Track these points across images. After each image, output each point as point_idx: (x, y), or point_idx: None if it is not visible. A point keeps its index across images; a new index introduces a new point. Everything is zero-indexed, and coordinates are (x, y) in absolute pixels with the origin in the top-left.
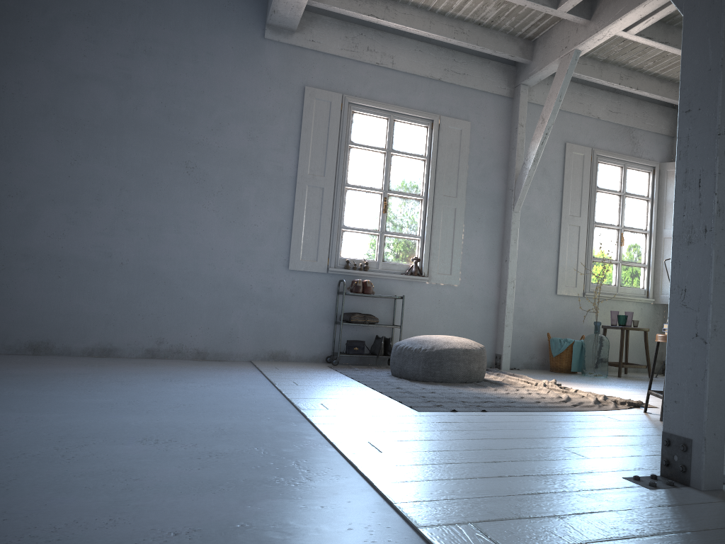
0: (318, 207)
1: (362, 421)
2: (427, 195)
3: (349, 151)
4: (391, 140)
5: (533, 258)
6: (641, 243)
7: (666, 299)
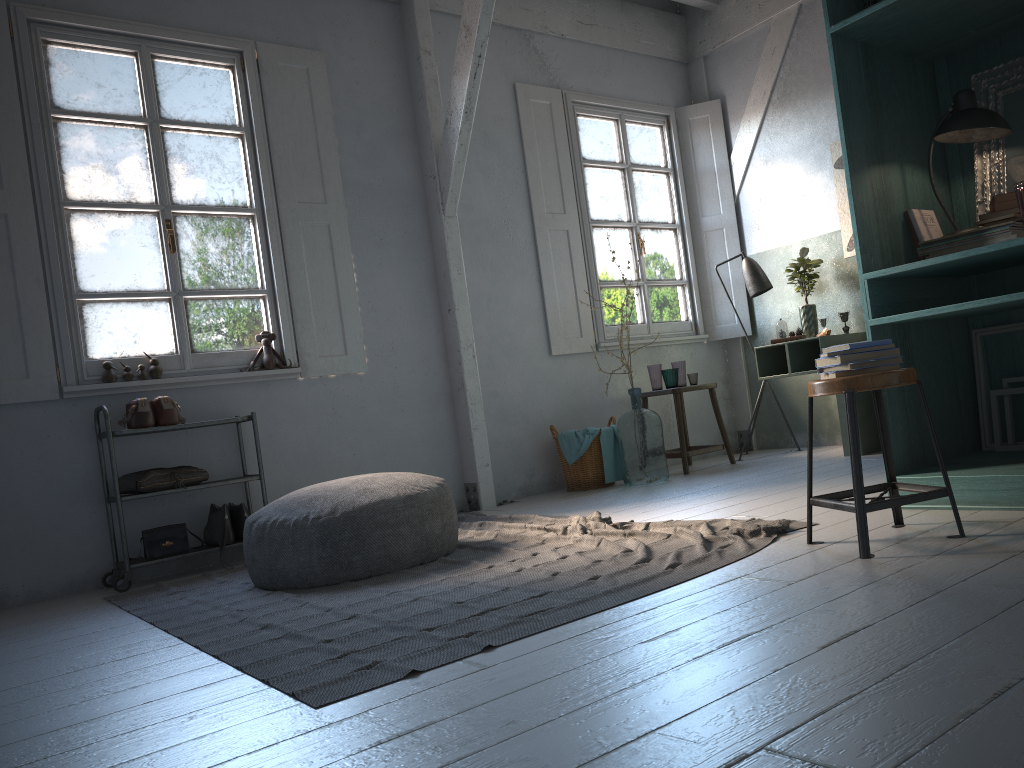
0: (5, 260)
1: None
2: (262, 205)
3: (56, 129)
4: (156, 98)
5: (498, 299)
6: (670, 246)
7: (727, 330)
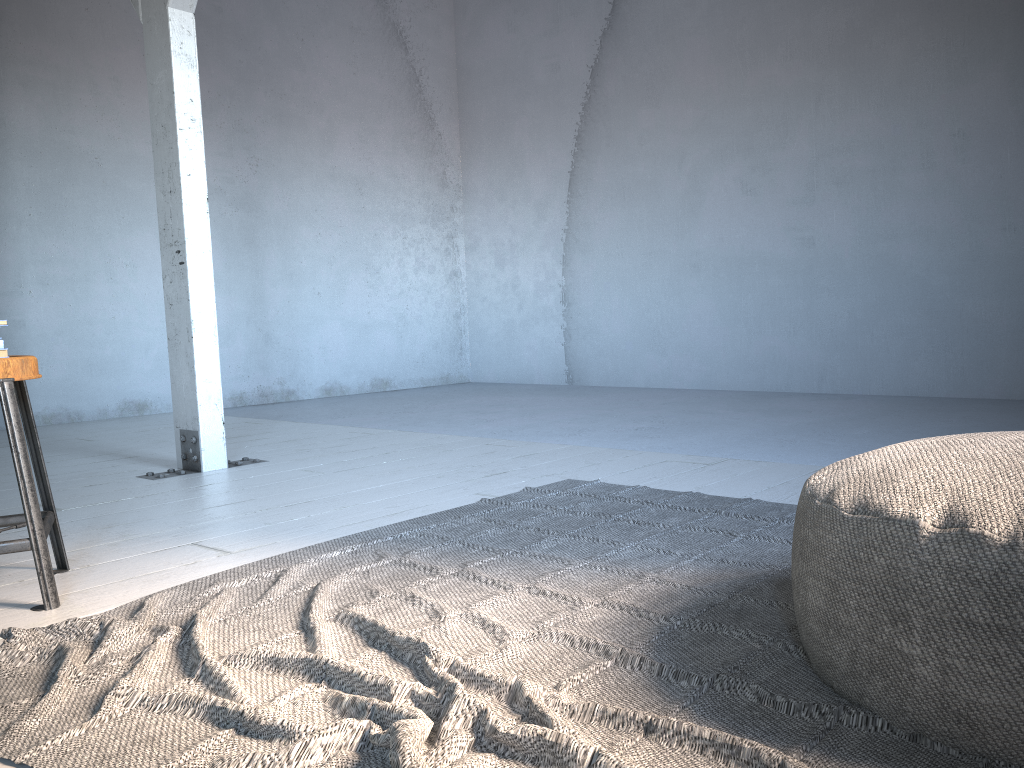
0: None
1: (580, 457)
2: None
3: None
4: None
5: None
6: None
7: None
